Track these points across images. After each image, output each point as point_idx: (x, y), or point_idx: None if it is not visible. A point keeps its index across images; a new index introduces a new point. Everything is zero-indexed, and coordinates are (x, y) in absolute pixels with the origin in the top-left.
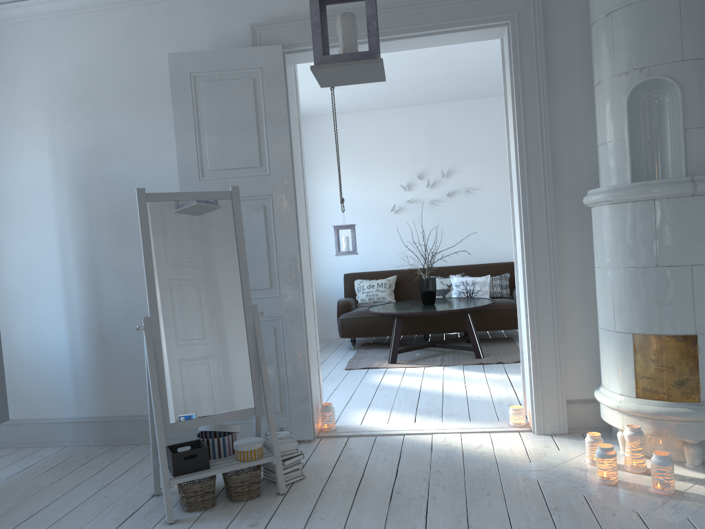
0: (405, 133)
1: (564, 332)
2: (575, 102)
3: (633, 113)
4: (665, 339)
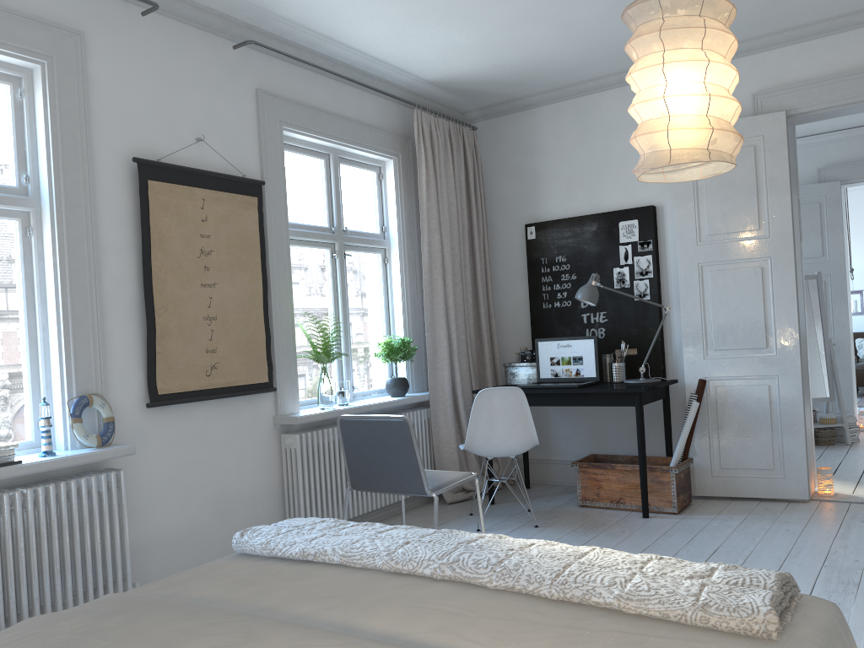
0: None
1: None
2: None
3: None
4: None
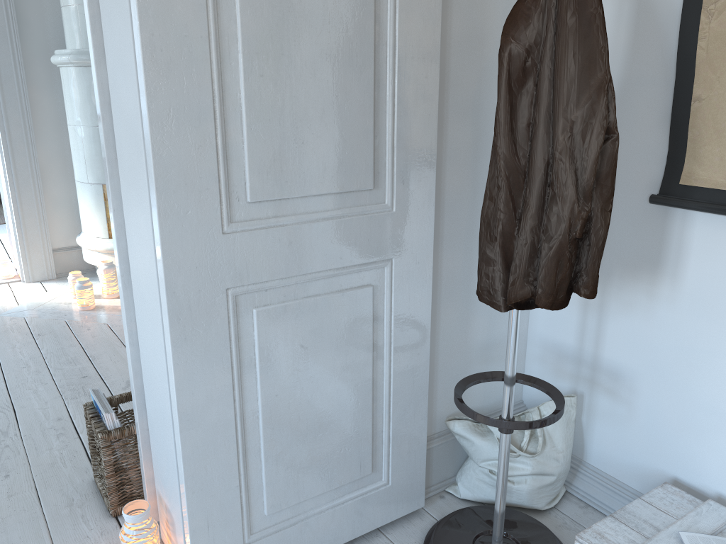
0: None
1: (46, 186)
2: None
3: None
4: None
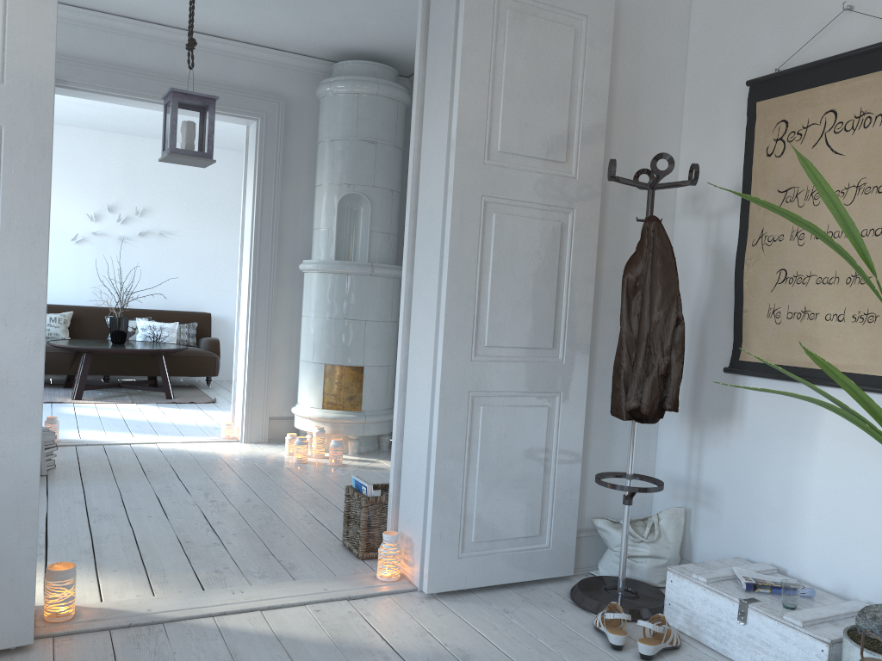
0: (99, 160)
1: (273, 364)
2: (299, 191)
3: (341, 213)
4: (345, 368)
